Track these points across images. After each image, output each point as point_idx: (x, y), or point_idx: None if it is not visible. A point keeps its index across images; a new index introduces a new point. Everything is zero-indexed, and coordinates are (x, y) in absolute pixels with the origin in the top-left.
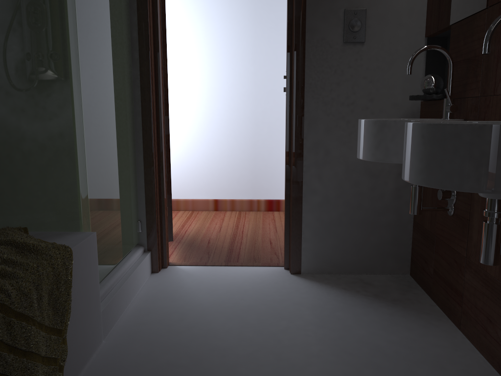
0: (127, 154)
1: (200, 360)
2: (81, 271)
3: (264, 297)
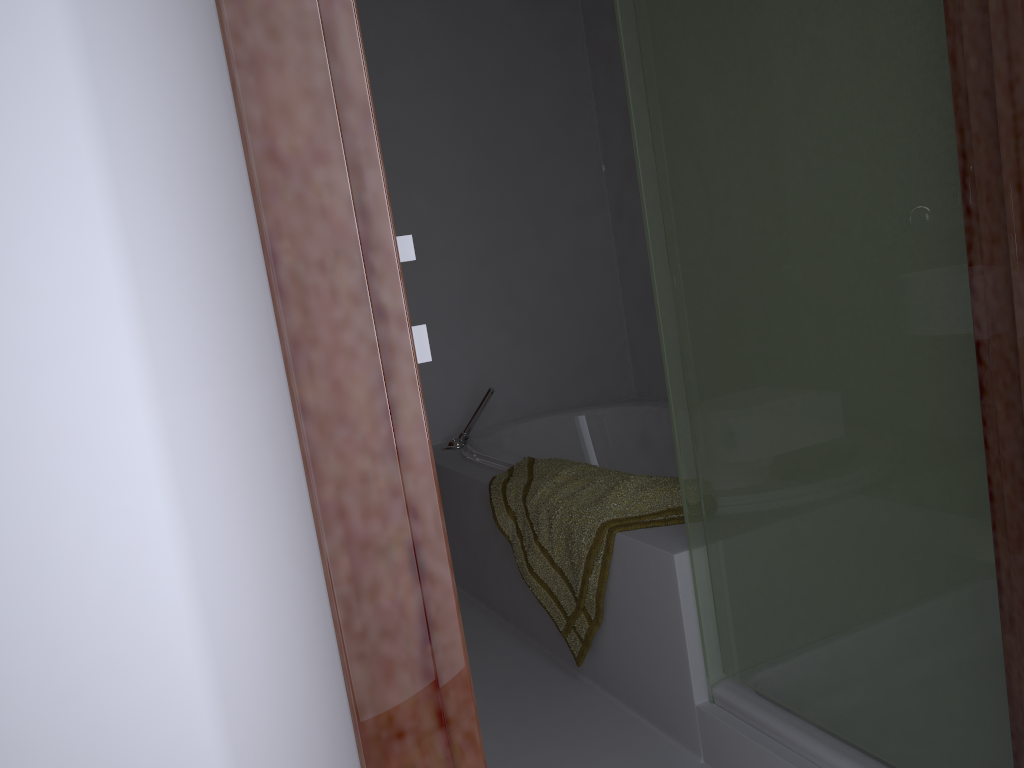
0: (946, 480)
1: None
2: (639, 583)
3: None
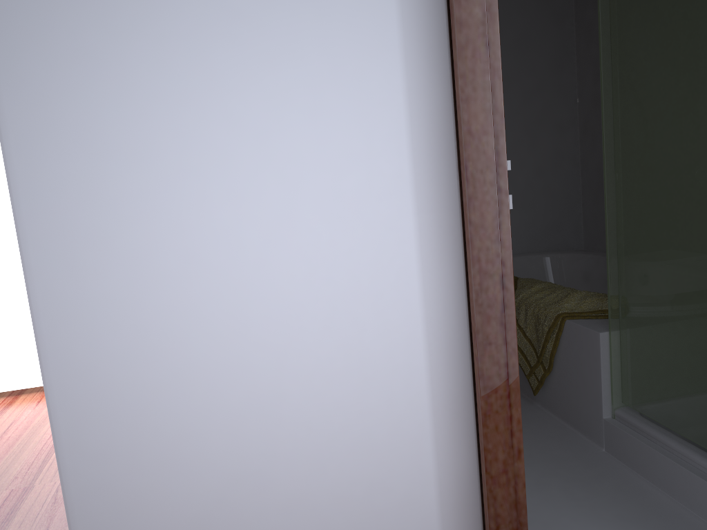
0: None
1: None
2: (577, 349)
3: None
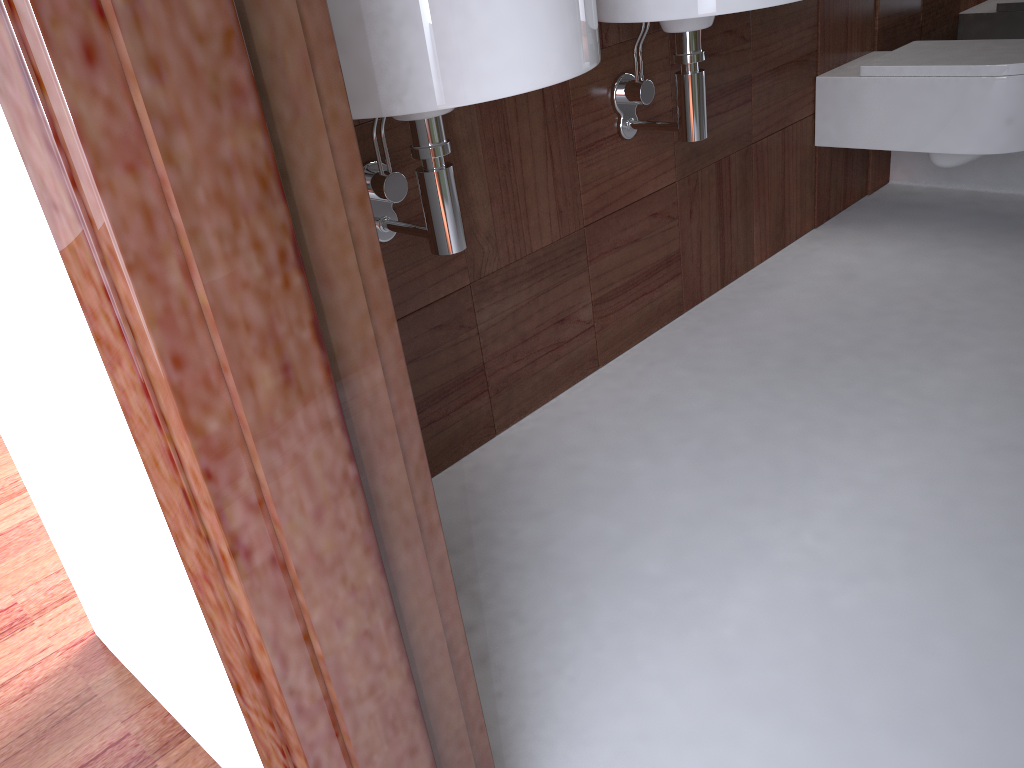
0: None
1: None
2: None
3: (810, 757)
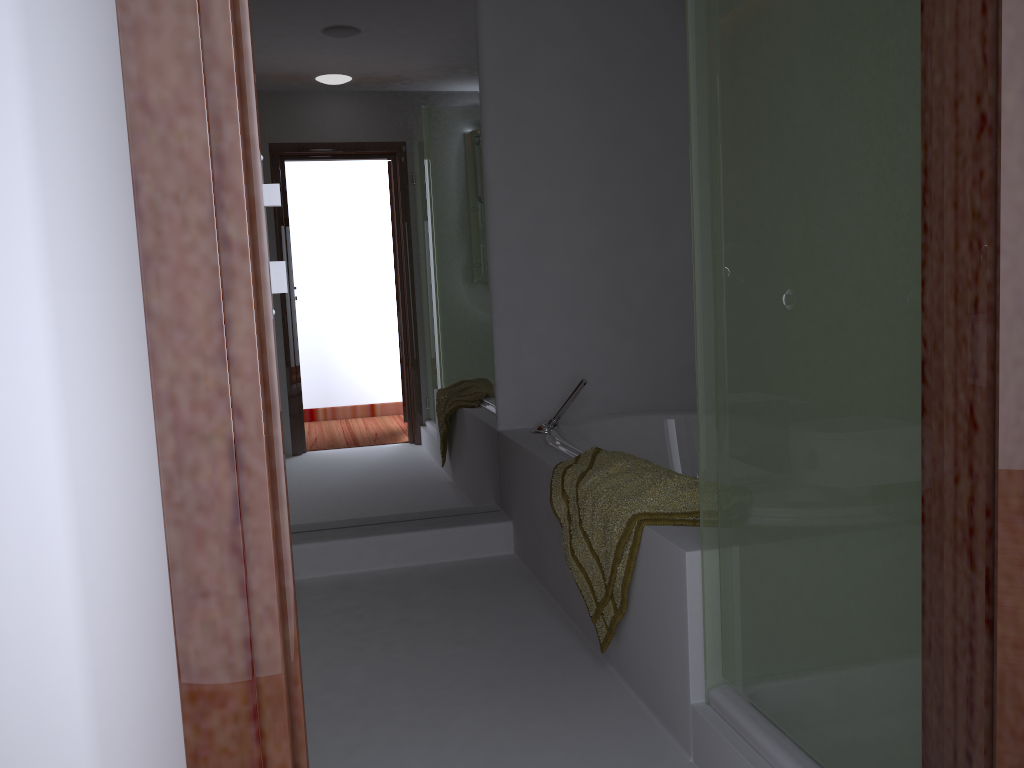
0: (912, 503)
1: (492, 765)
2: (657, 577)
3: None
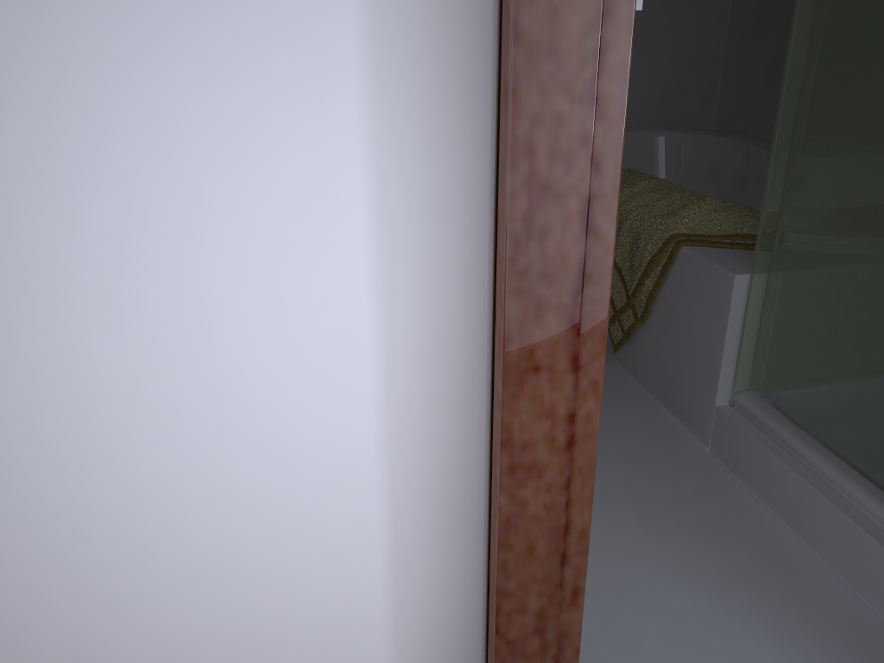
0: None
1: None
2: (692, 294)
3: None
